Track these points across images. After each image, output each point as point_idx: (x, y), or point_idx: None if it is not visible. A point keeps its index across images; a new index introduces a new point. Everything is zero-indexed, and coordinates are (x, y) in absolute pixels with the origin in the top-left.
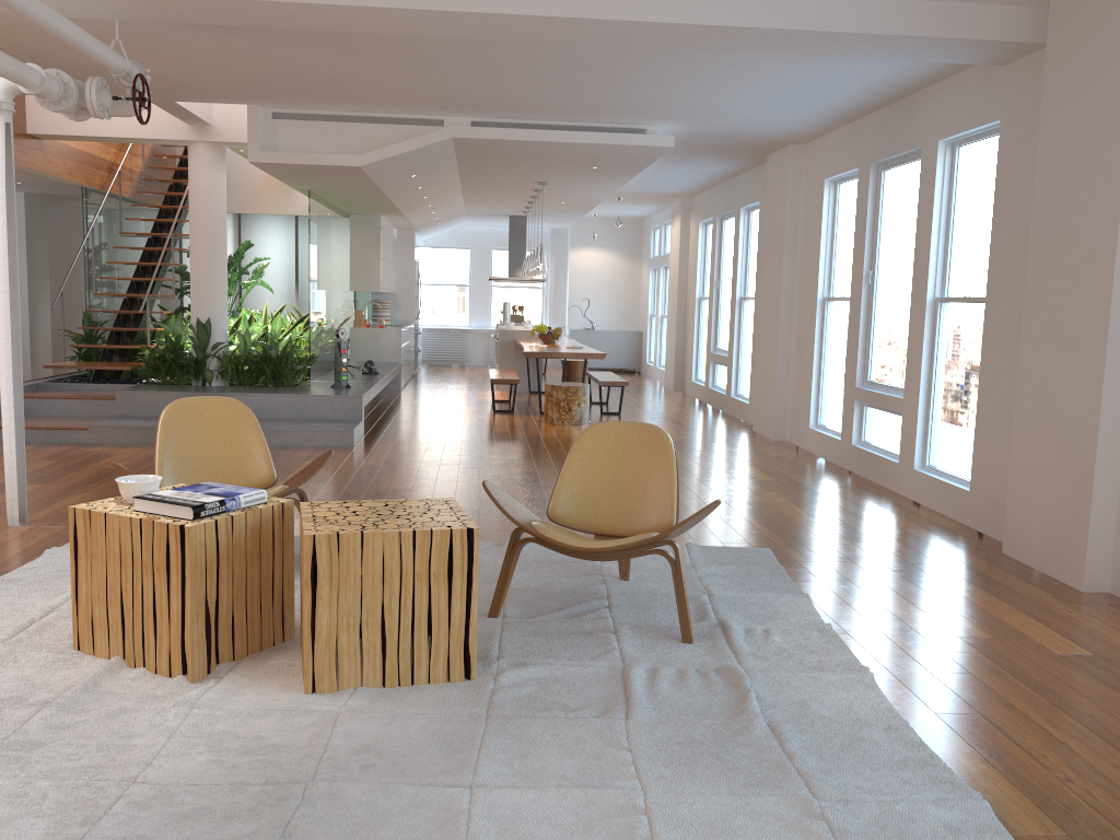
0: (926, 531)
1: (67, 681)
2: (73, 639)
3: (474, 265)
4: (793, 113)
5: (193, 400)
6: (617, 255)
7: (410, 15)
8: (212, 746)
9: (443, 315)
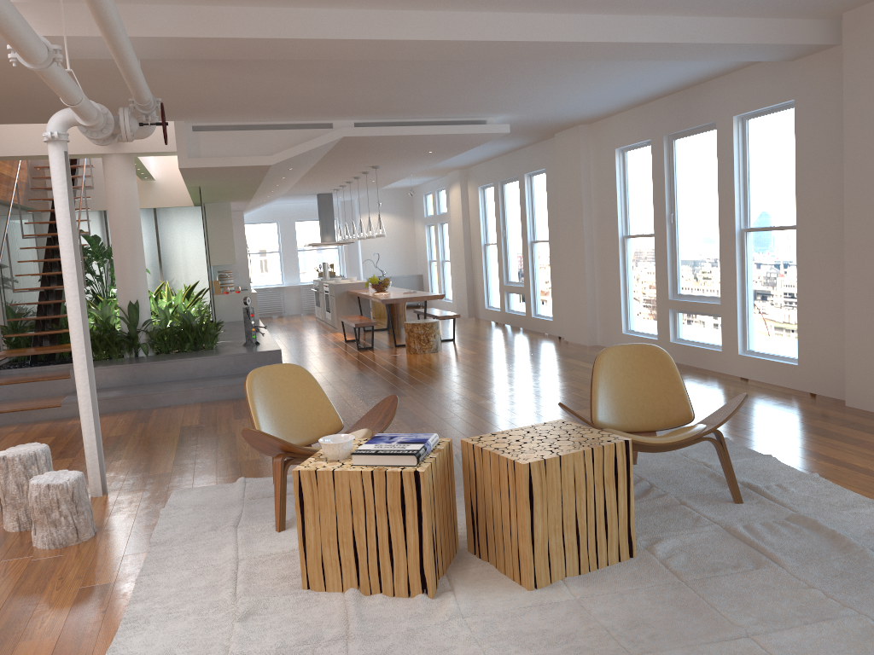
0: (779, 397)
1: (332, 616)
2: (302, 580)
3: (282, 235)
4: (604, 102)
5: (264, 369)
6: (395, 217)
7: (399, 45)
8: (518, 644)
9: (261, 277)
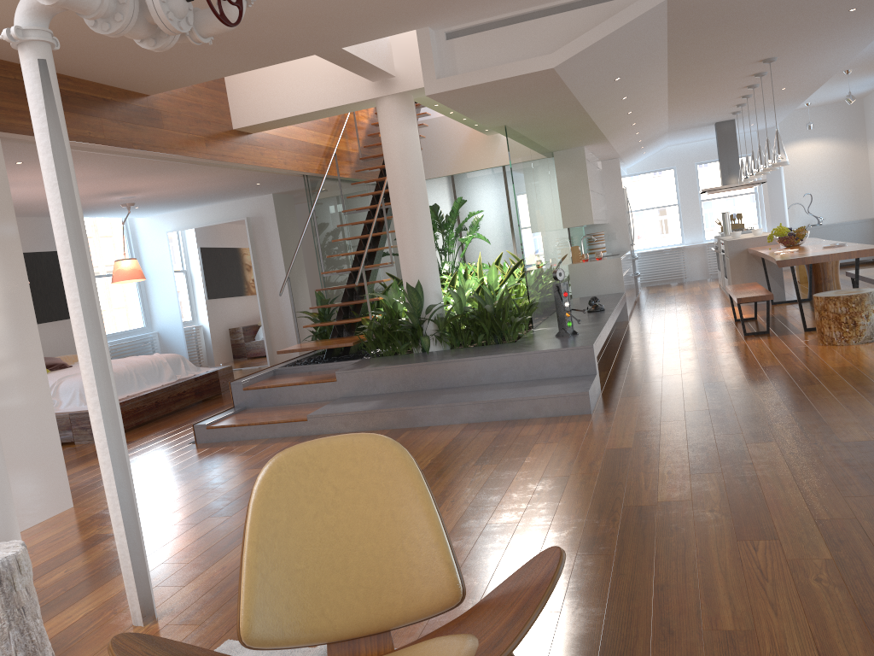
0: None
1: None
2: None
3: (679, 183)
4: None
5: (309, 448)
6: (836, 142)
7: None
8: None
9: (655, 237)
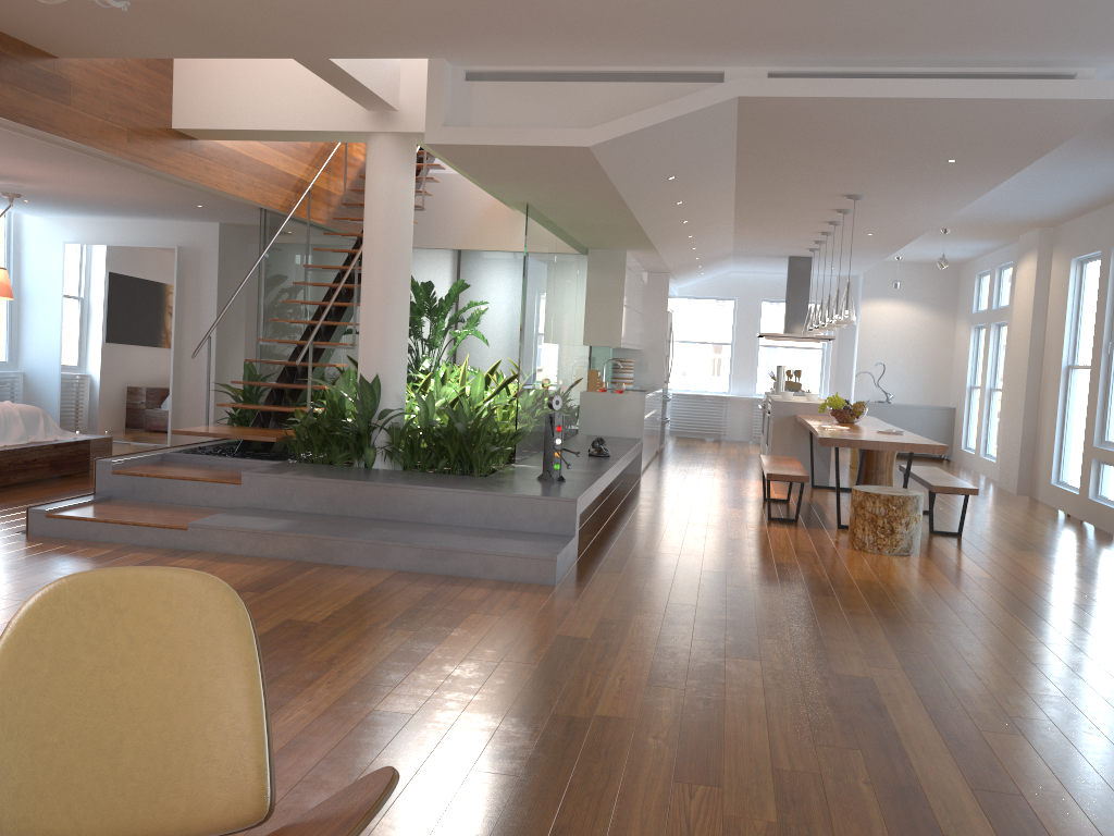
0: None
1: None
2: None
3: (738, 319)
4: None
5: (108, 578)
6: (923, 309)
7: None
8: None
9: (698, 379)
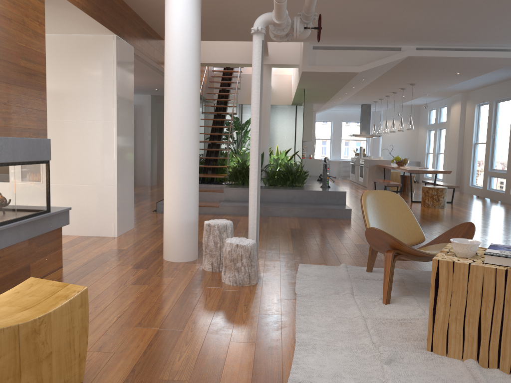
0: None
1: (462, 378)
2: (427, 344)
3: (333, 129)
4: None
5: (373, 192)
6: (406, 124)
7: None
8: None
9: (317, 153)
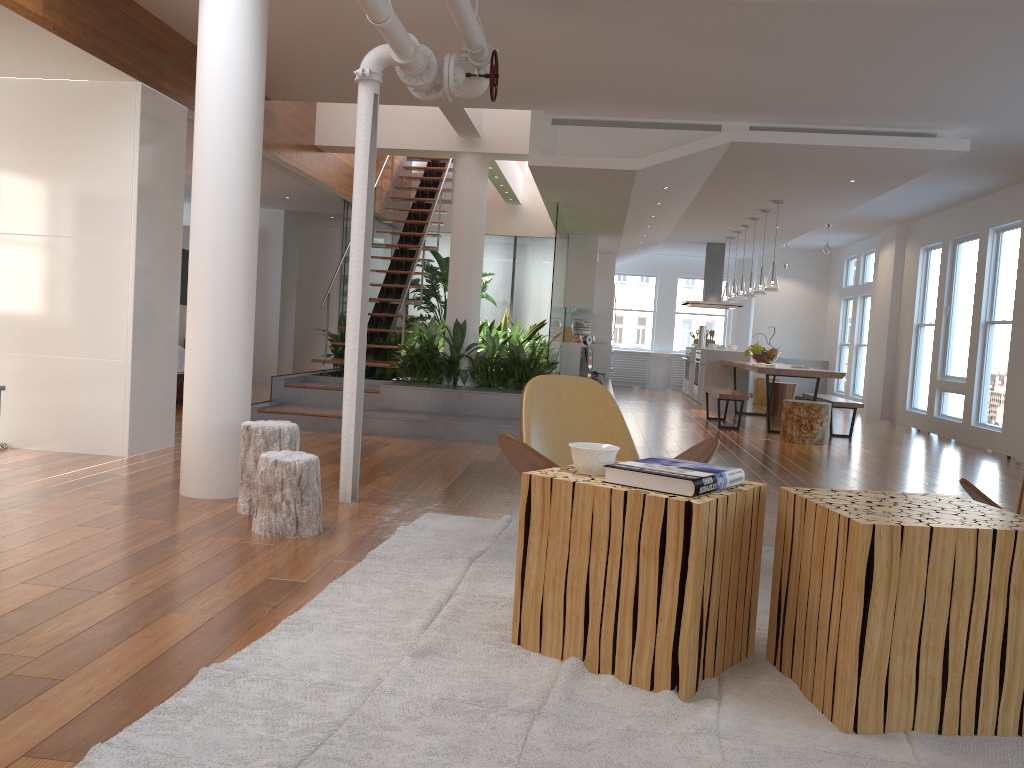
0: None
1: (533, 684)
2: (512, 631)
3: (659, 292)
4: None
5: (552, 378)
6: (804, 285)
7: None
8: None
9: (627, 339)
